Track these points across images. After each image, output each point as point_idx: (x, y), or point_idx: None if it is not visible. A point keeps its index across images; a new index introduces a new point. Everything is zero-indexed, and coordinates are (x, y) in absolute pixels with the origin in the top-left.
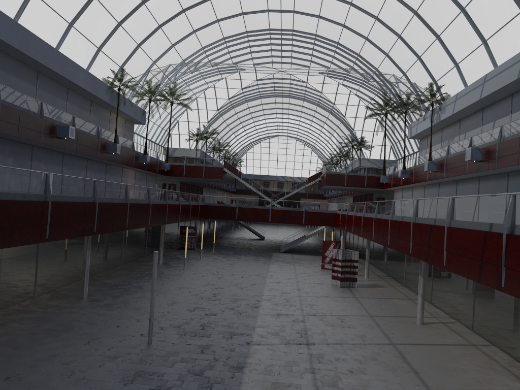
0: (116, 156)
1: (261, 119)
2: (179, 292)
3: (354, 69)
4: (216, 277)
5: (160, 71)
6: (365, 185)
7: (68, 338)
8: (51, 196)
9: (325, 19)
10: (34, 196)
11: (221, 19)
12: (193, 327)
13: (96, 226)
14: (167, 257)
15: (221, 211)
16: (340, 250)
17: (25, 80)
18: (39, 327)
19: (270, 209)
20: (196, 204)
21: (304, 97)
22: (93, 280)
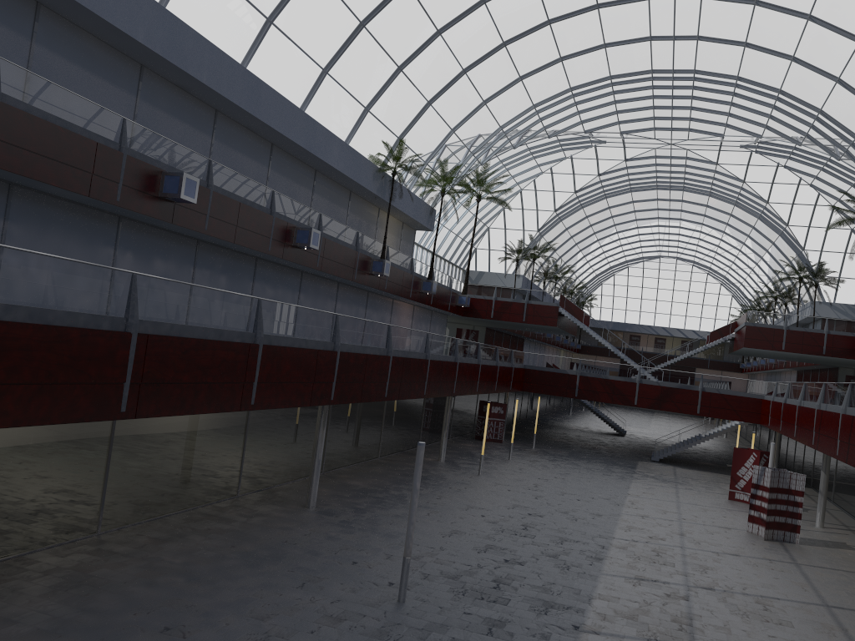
0: (383, 280)
1: (631, 227)
2: (464, 515)
3: (809, 137)
4: (532, 495)
5: (462, 145)
6: (823, 351)
7: (272, 574)
8: (263, 337)
9: (757, 48)
10: (237, 334)
11: (567, 56)
12: (480, 581)
13: (335, 391)
14: (454, 451)
15: (550, 381)
16: (769, 469)
17: (252, 157)
18: (233, 547)
19: (637, 383)
20: (508, 366)
21: (710, 189)
22: (330, 477)
